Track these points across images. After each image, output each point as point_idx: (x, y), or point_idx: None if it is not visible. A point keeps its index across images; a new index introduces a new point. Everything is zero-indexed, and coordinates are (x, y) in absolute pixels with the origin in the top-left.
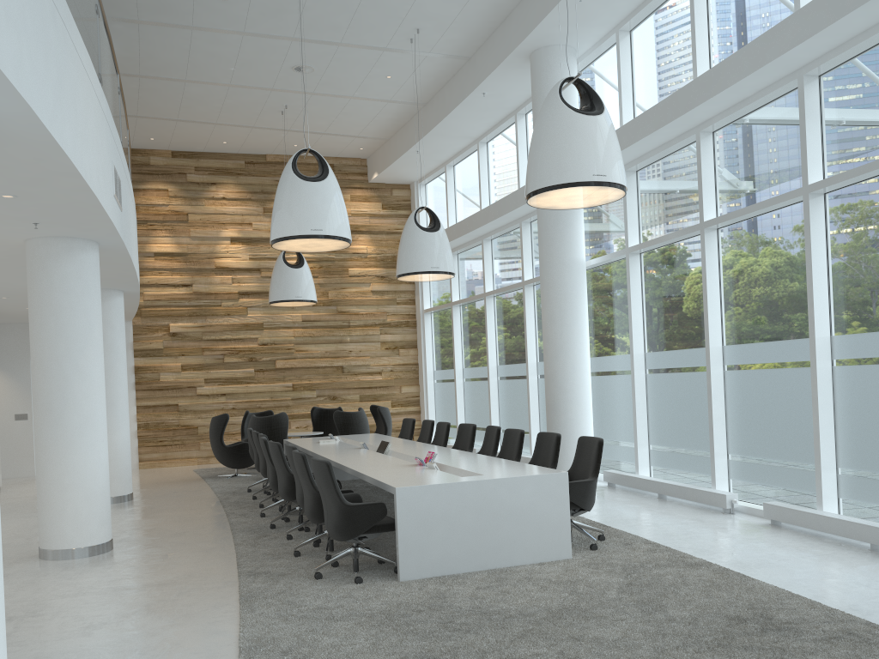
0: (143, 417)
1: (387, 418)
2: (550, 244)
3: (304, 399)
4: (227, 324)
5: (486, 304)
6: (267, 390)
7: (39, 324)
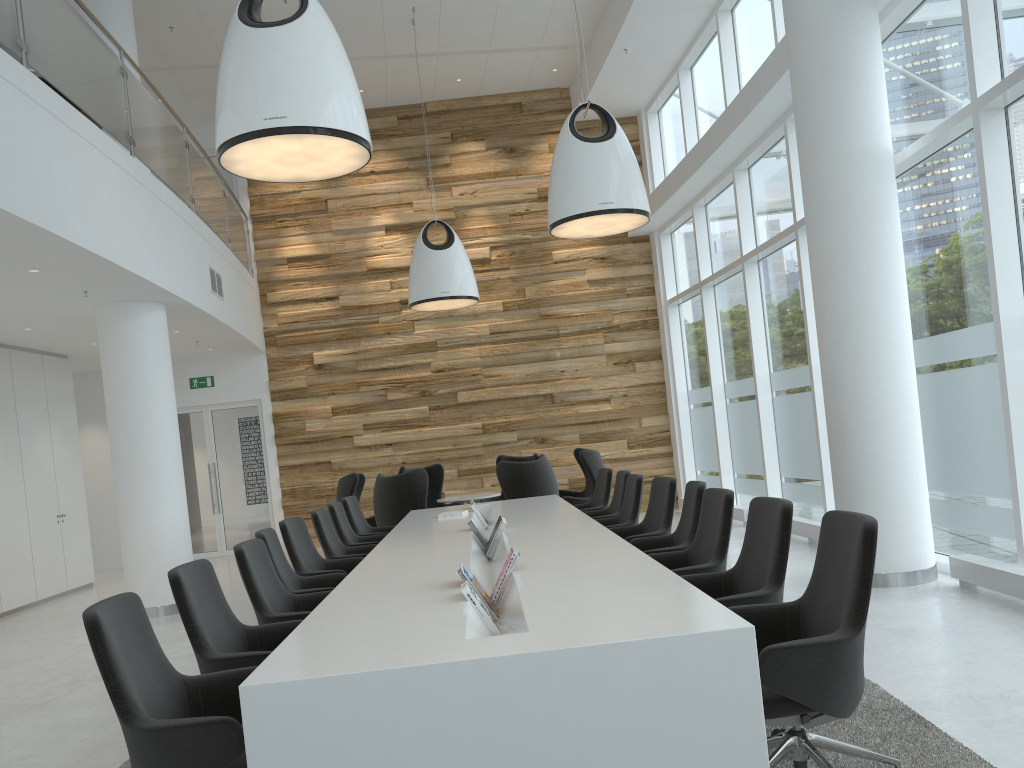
0: (288, 481)
1: (595, 468)
2: (816, 126)
3: (500, 444)
4: (387, 347)
5: (745, 274)
6: (447, 435)
7: None
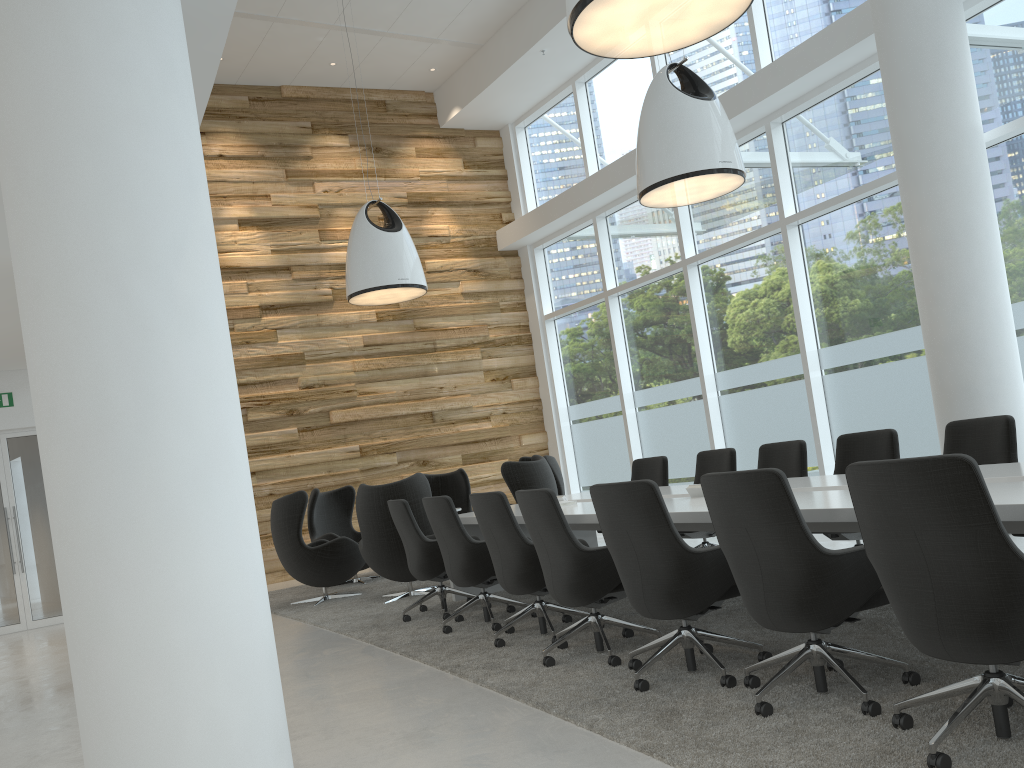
0: None
1: (559, 473)
2: (929, 102)
3: (379, 469)
4: (246, 359)
5: (688, 277)
6: (321, 460)
7: (44, 171)
